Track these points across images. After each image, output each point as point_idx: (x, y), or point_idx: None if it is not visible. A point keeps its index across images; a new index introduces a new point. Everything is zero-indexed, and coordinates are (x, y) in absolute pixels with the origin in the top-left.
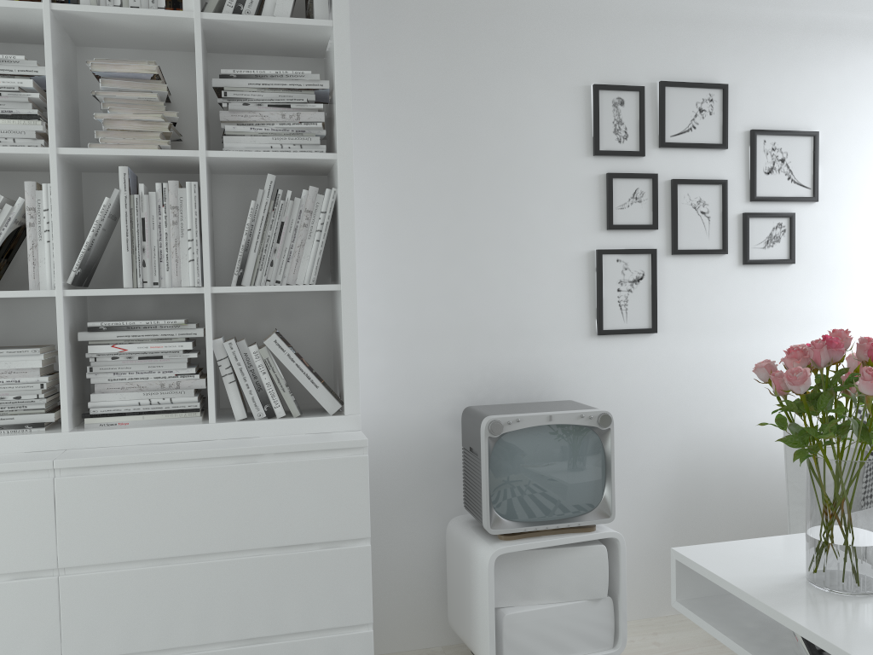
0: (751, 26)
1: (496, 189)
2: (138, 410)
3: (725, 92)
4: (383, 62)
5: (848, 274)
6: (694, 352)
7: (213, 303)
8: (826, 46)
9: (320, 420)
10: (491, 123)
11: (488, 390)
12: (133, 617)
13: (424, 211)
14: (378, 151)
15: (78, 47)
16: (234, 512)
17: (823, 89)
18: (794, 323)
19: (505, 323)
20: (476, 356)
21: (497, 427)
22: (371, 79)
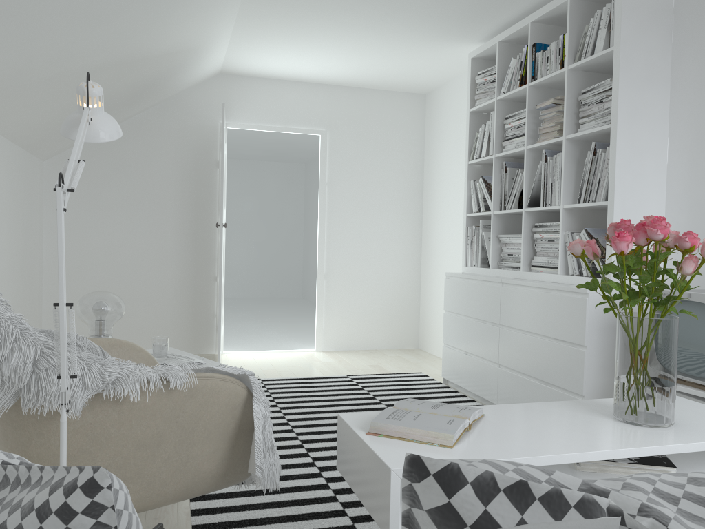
0: None
1: None
2: (543, 265)
3: None
4: (696, 44)
5: None
6: None
7: (582, 214)
8: None
9: None
10: None
11: None
12: (514, 353)
13: None
14: (689, 108)
15: None
16: (541, 315)
17: None
18: None
19: None
20: None
21: None
22: (688, 59)
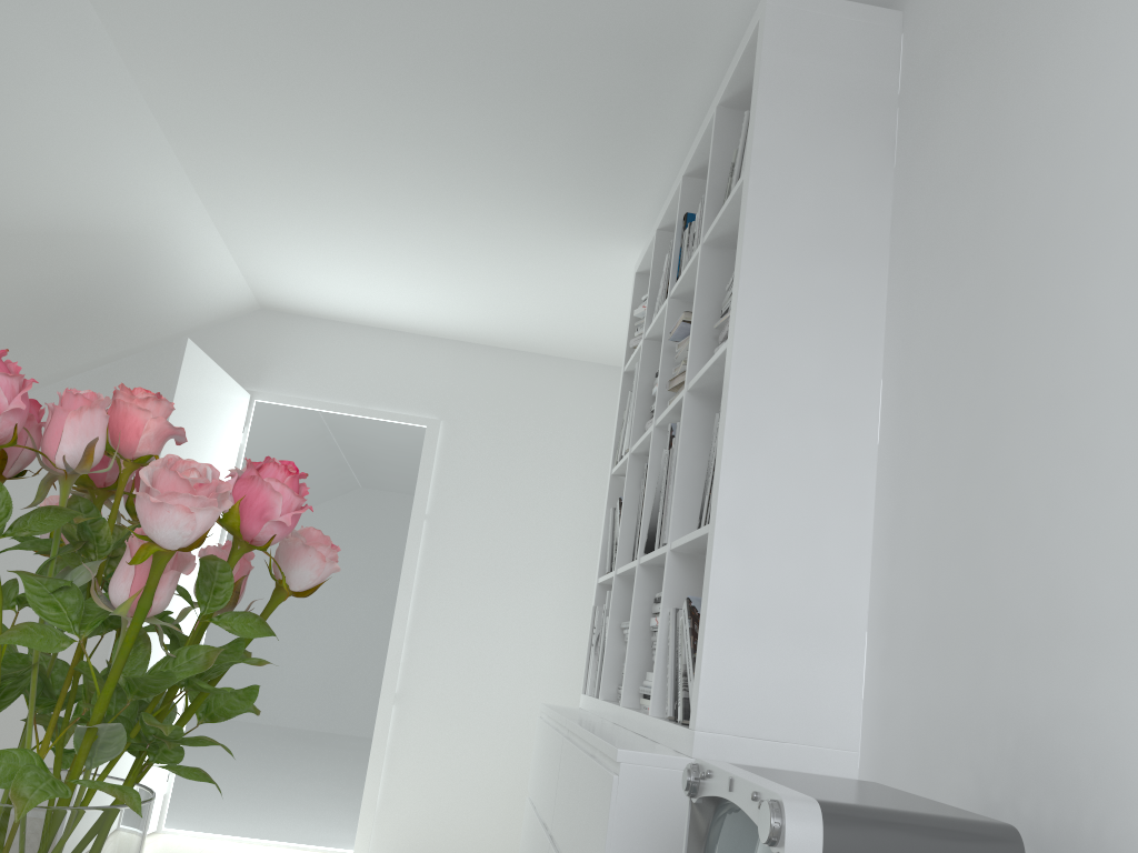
0: None
1: (1037, 283)
2: (648, 693)
3: None
4: (926, 156)
5: None
6: None
7: None
8: None
9: (679, 730)
10: (1034, 148)
11: (1007, 780)
12: None
13: (948, 381)
14: (912, 301)
15: None
16: (578, 817)
17: None
18: None
19: (1040, 604)
20: (992, 688)
21: (684, 777)
22: (915, 192)
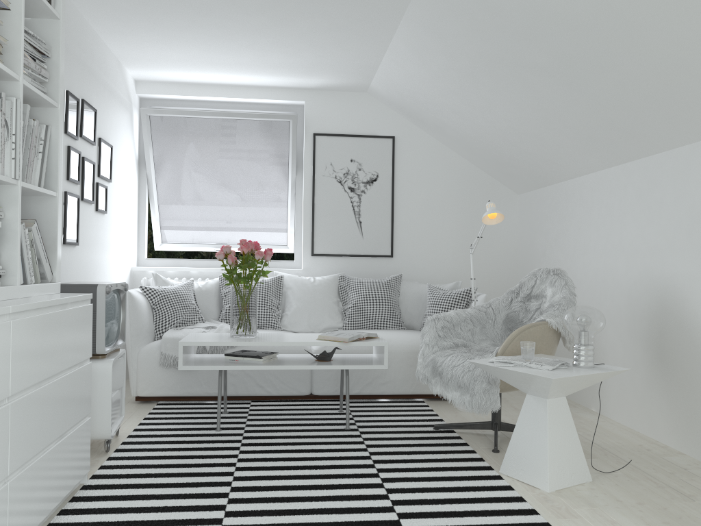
0: (100, 81)
1: None
2: None
3: (97, 114)
4: None
5: (115, 222)
6: (85, 258)
7: None
8: (113, 102)
9: (50, 285)
10: None
11: None
12: (32, 429)
13: None
14: None
15: None
16: (62, 343)
17: (112, 124)
18: (105, 246)
19: None
20: None
21: (110, 289)
22: None
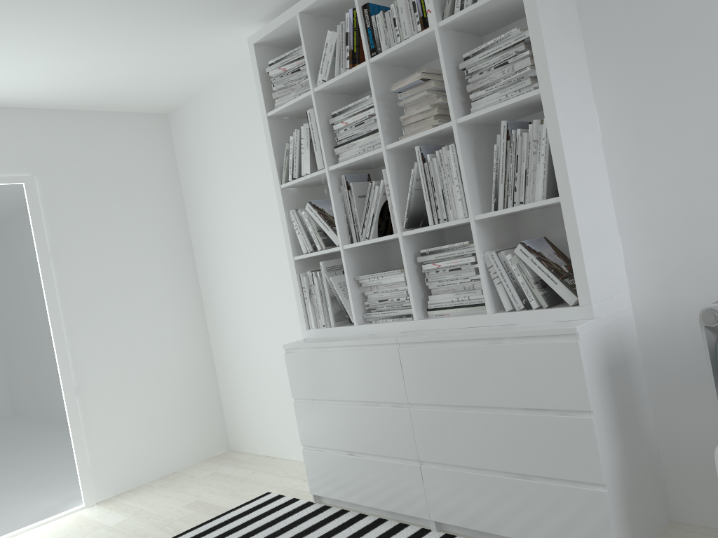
0: None
1: None
2: (451, 305)
3: None
4: None
5: None
6: None
7: (494, 225)
8: None
9: (561, 310)
10: None
11: None
12: (447, 441)
13: (677, 100)
14: (621, 59)
15: (415, 69)
16: (491, 379)
17: None
18: None
19: None
20: None
21: (709, 316)
22: None
